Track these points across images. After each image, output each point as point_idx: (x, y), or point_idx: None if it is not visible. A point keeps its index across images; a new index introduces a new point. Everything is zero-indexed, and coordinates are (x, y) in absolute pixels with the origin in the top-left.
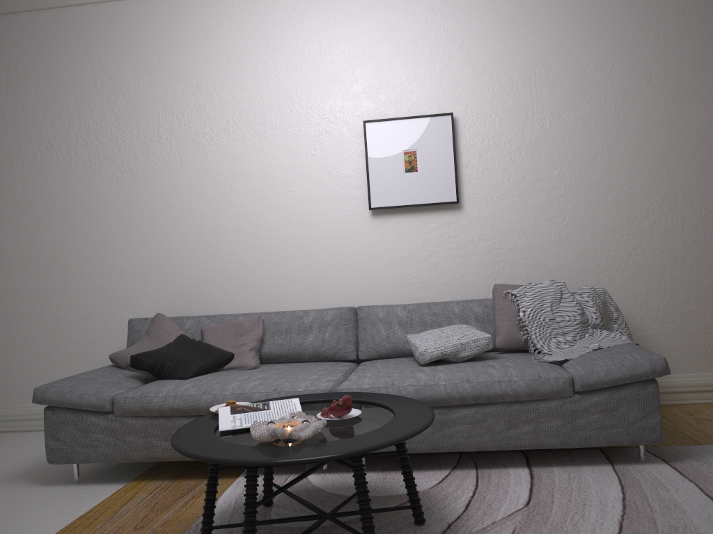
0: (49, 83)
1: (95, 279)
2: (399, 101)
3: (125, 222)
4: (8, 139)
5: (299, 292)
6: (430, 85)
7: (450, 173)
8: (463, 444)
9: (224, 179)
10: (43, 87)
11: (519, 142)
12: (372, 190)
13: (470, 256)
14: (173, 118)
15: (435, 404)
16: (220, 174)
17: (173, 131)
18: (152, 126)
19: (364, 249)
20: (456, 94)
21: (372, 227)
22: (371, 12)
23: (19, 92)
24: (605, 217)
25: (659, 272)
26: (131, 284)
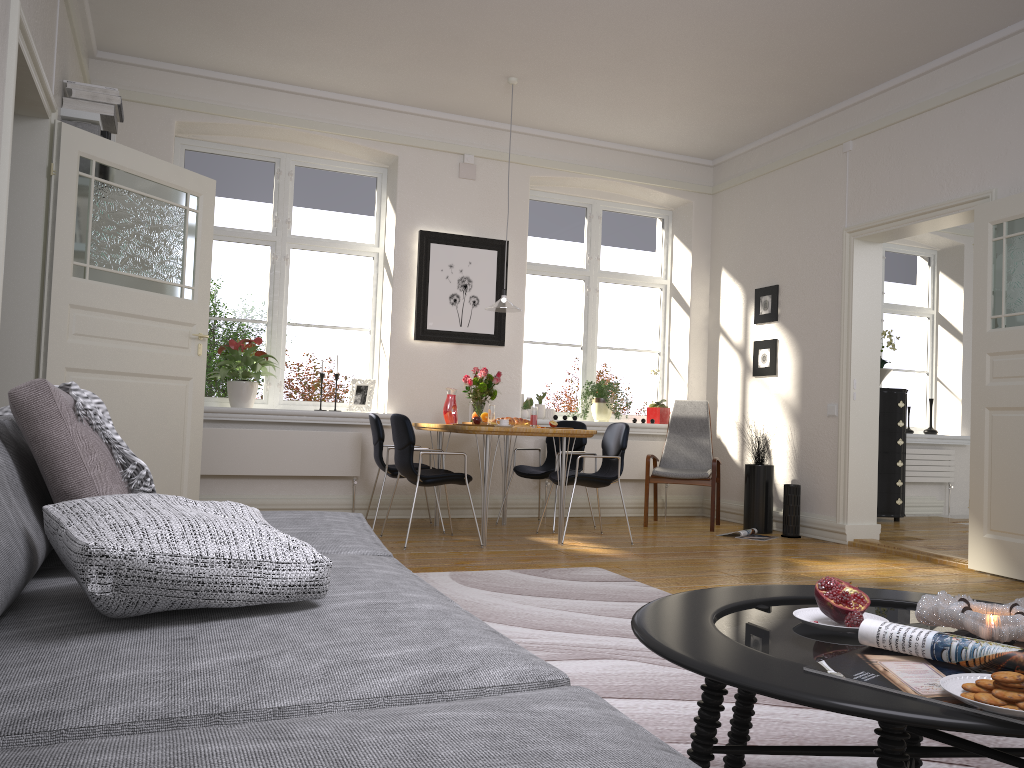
0: None
1: None
2: None
3: None
4: None
5: None
6: None
7: None
8: None
9: None
10: None
11: None
12: None
13: None
14: None
15: None
16: None
17: None
18: None
19: None
20: None
21: None
22: None
23: None
24: None
25: None
26: None
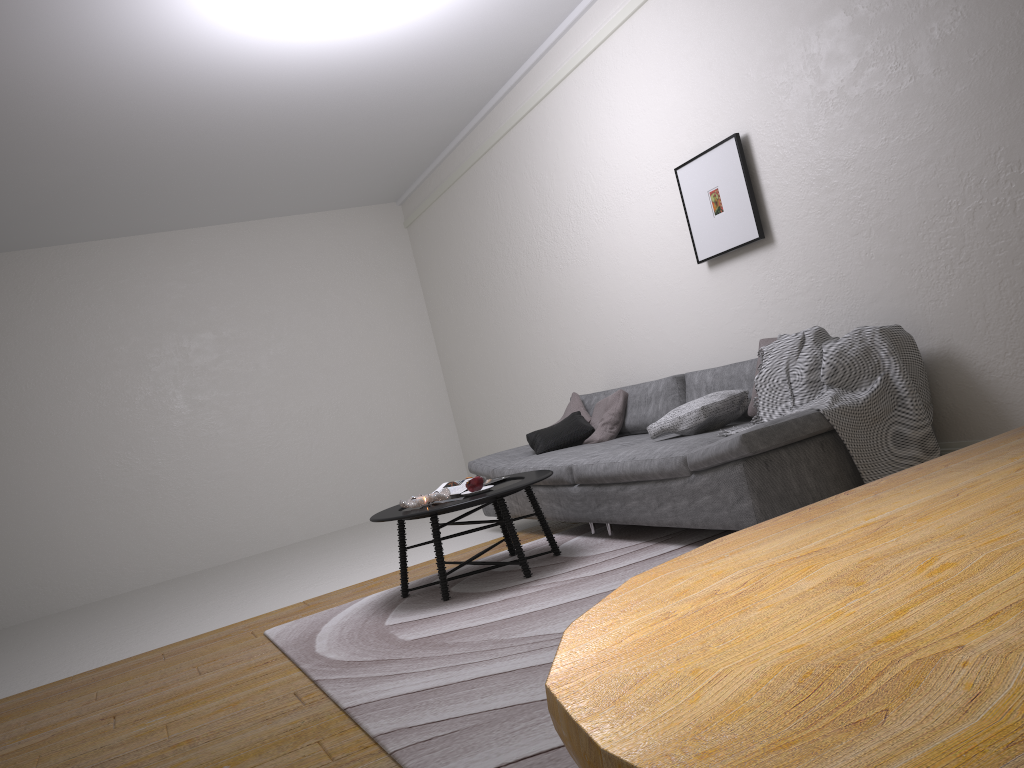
0: (516, 200)
1: (570, 360)
2: (701, 133)
3: (573, 309)
4: (510, 253)
5: (678, 357)
6: (720, 104)
7: (748, 205)
8: (638, 519)
9: (613, 255)
10: (514, 204)
11: (807, 144)
12: (696, 242)
13: (793, 298)
14: (575, 207)
15: (616, 480)
16: (609, 251)
17: (578, 219)
18: (567, 218)
19: (711, 306)
20: (742, 106)
21: (711, 280)
22: (662, 43)
23: (506, 212)
24: (914, 218)
25: (995, 283)
26: (587, 363)
